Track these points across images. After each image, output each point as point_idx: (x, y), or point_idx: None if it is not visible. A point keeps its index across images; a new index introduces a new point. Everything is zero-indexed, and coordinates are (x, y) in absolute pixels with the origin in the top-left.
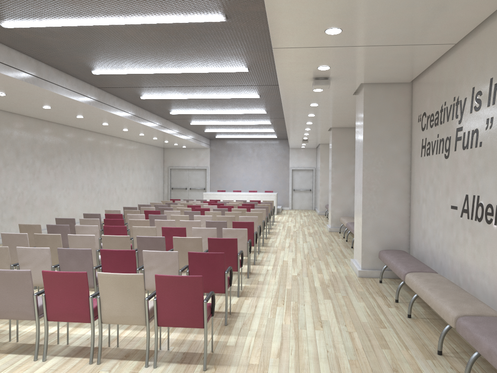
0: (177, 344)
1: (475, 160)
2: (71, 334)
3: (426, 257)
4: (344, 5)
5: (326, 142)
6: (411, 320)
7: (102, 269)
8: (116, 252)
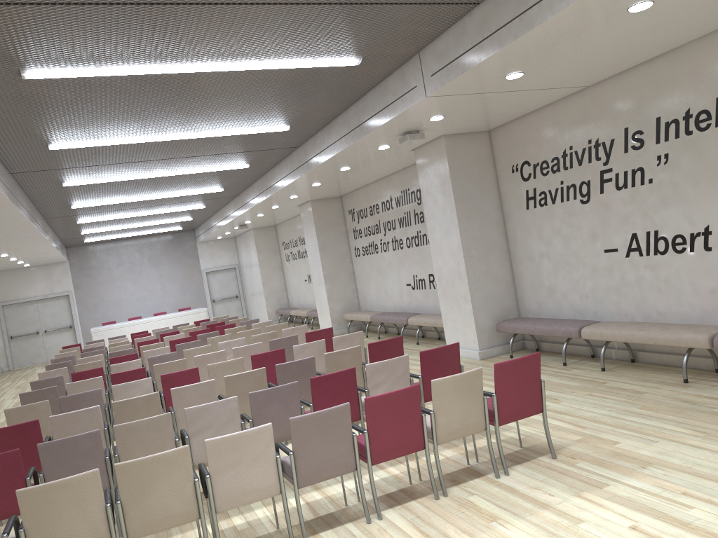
0: (473, 456)
1: (643, 197)
2: (334, 495)
3: (561, 314)
4: (565, 49)
5: (264, 225)
6: (609, 372)
7: (313, 406)
8: (334, 376)
